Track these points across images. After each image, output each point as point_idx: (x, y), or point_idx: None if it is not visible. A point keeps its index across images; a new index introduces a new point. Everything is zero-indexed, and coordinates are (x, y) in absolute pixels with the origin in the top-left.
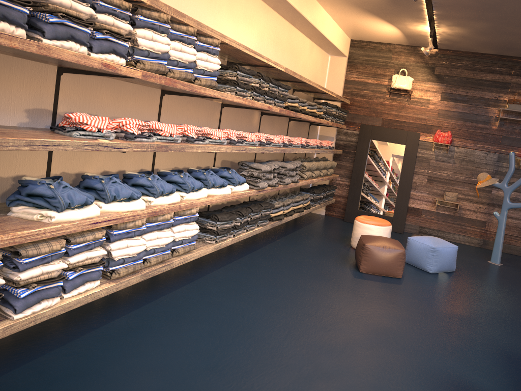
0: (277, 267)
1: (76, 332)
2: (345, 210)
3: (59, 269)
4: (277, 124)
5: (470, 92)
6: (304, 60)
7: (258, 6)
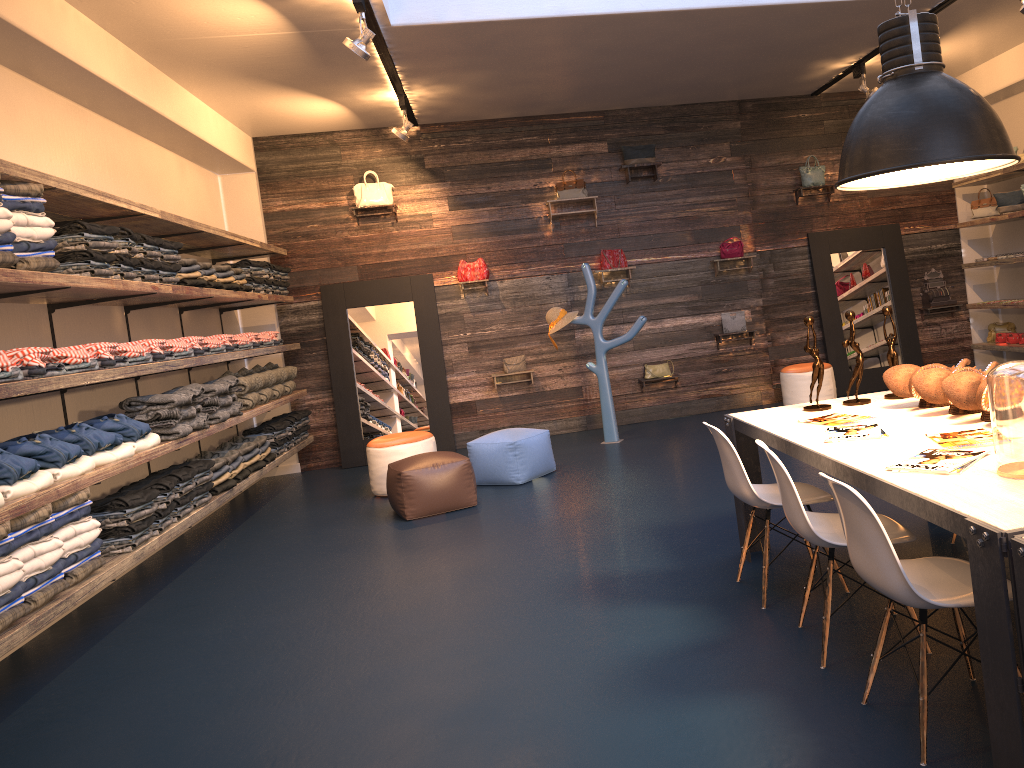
0: (257, 564)
1: None
2: (339, 449)
3: None
4: (160, 323)
5: (494, 186)
6: (175, 194)
7: (62, 110)
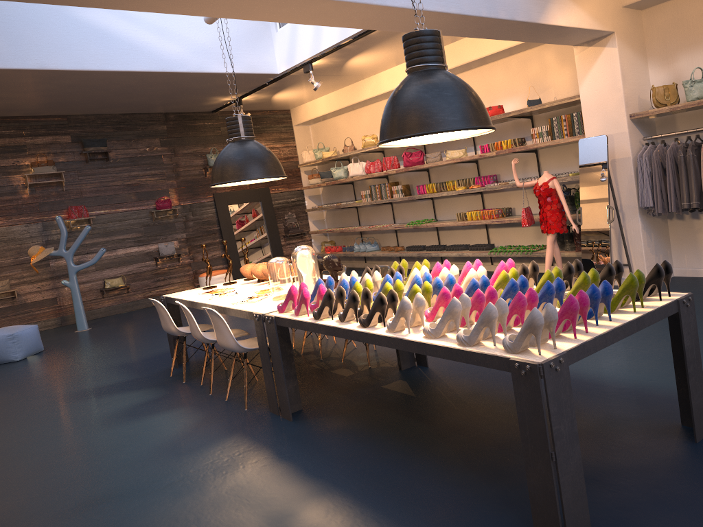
0: None
1: None
2: None
3: None
4: None
5: None
6: None
7: None
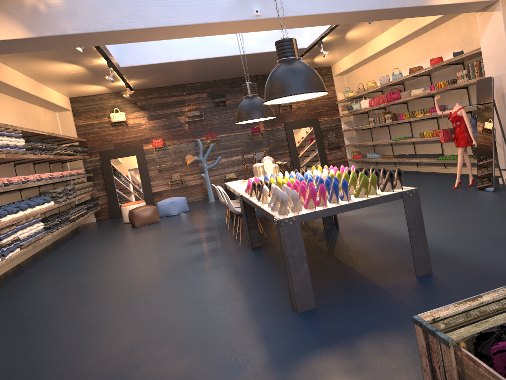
0: (87, 241)
1: (13, 278)
2: (110, 211)
3: (10, 240)
4: (43, 168)
5: (164, 111)
6: (43, 122)
7: (10, 101)
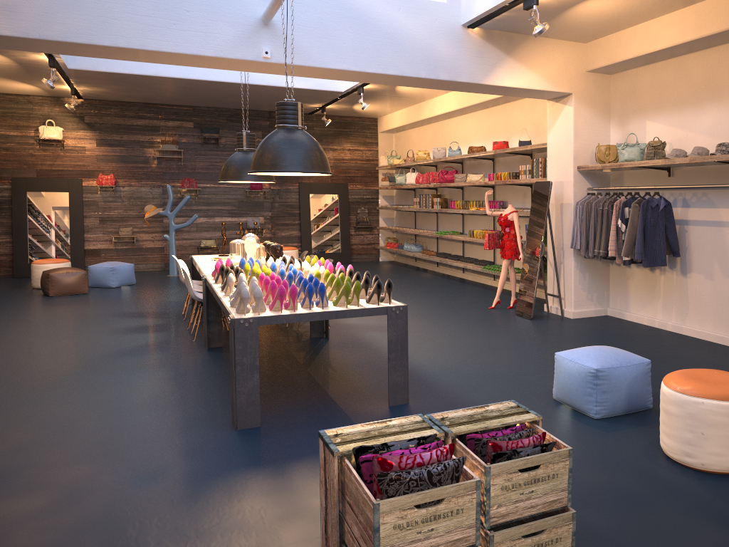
0: None
1: None
2: (13, 267)
3: None
4: None
5: (125, 137)
6: None
7: None
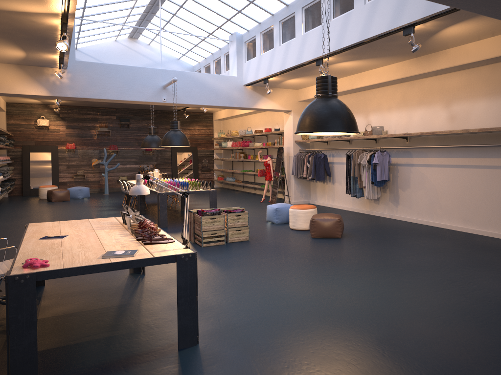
0: (18, 205)
1: None
2: (21, 191)
3: None
4: None
5: (80, 124)
6: None
7: None
